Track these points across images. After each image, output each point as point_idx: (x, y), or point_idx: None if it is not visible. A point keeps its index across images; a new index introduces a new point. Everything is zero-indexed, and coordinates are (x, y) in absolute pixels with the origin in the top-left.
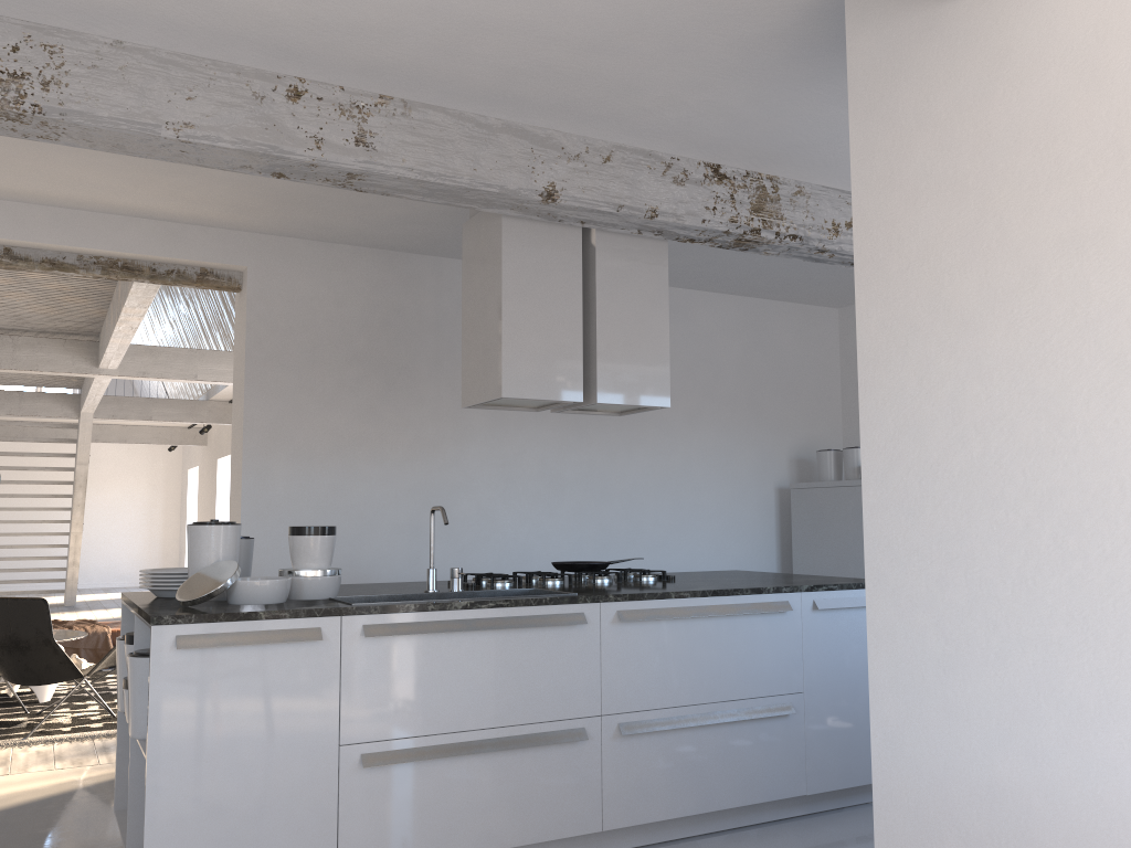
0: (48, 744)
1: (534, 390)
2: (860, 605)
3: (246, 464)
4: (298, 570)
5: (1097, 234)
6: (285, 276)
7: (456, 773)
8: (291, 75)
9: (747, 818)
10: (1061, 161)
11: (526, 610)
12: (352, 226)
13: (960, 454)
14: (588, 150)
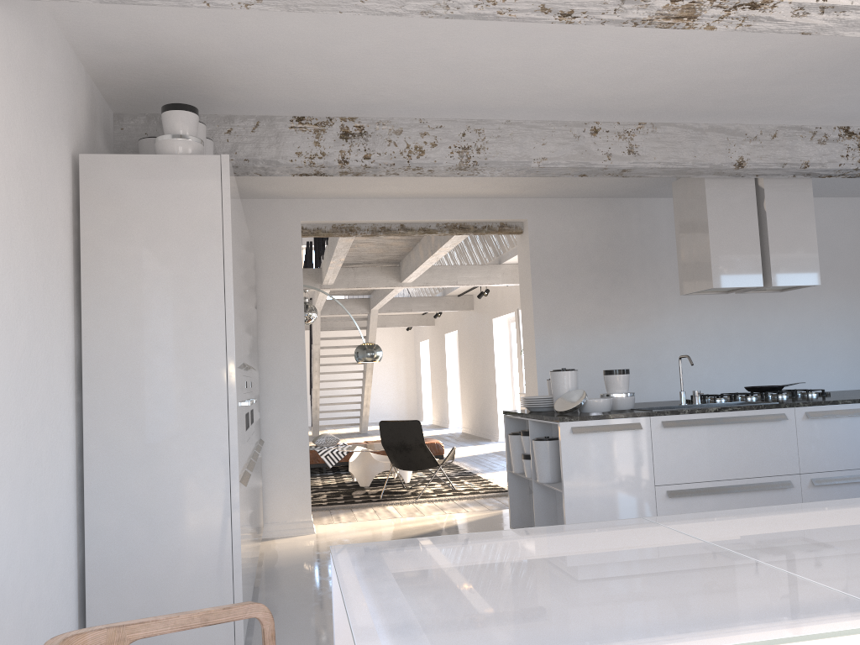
0: (430, 502)
1: (732, 282)
2: None
3: (537, 337)
4: (613, 393)
5: None
6: (548, 222)
7: (718, 503)
8: (591, 121)
9: None
10: None
11: (750, 412)
12: (590, 188)
13: None
14: (761, 133)
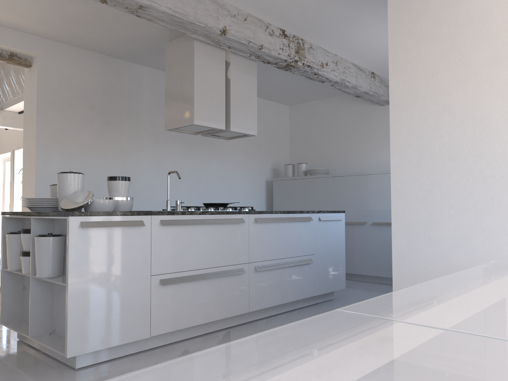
0: None
1: (206, 122)
2: (334, 219)
3: (37, 155)
4: (116, 197)
5: (503, 58)
6: (56, 62)
7: (196, 288)
8: None
9: (294, 306)
10: (489, 30)
11: (222, 216)
12: (96, 40)
13: (438, 142)
14: (238, 14)
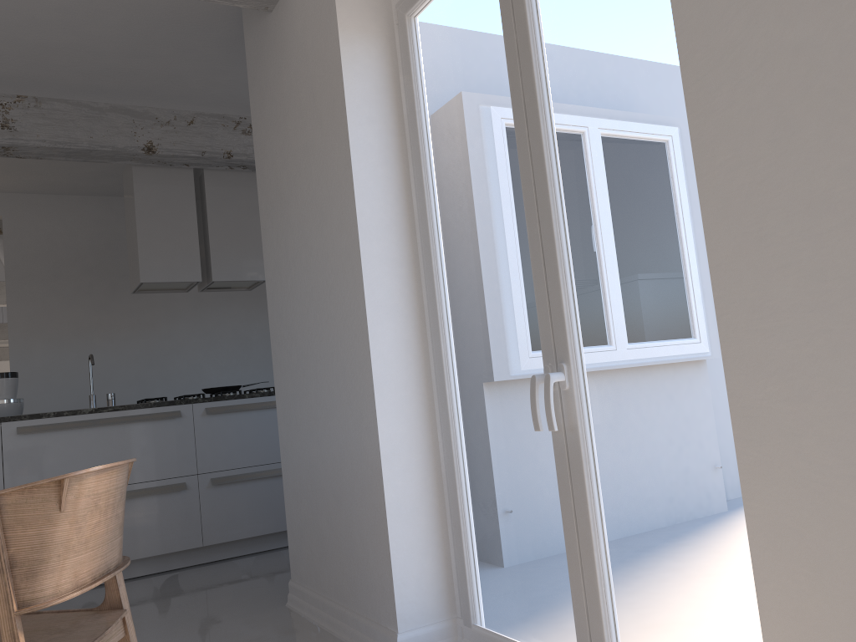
0: None
1: (164, 276)
2: None
3: (12, 348)
4: None
5: (311, 143)
6: (31, 220)
7: None
8: None
9: None
10: (301, 103)
11: (137, 411)
12: (69, 182)
13: (290, 277)
14: (176, 118)
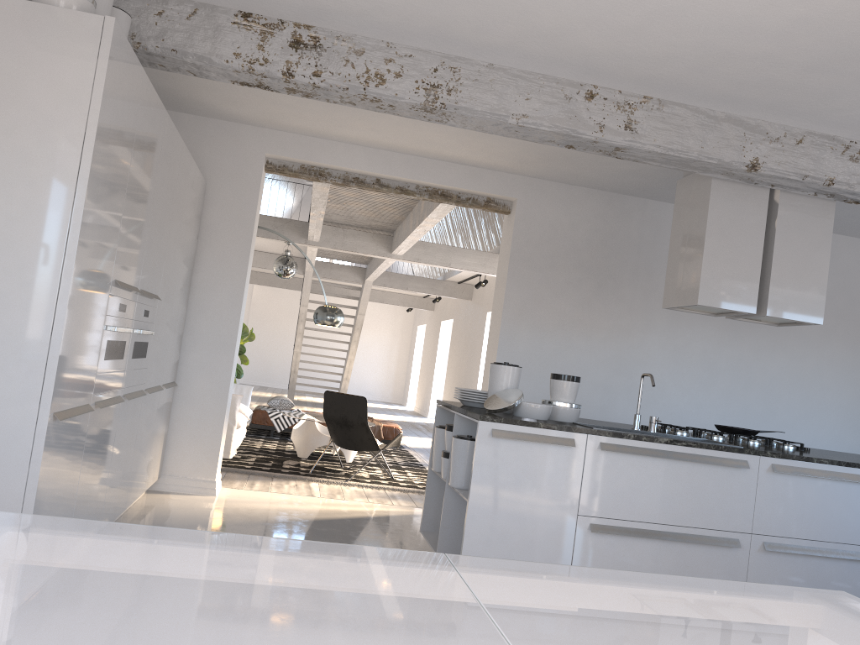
0: (359, 487)
1: (720, 302)
2: None
3: (502, 329)
4: (556, 401)
5: None
6: (540, 206)
7: (648, 549)
8: (588, 83)
9: None
10: None
11: (706, 451)
12: (591, 175)
13: None
14: (785, 135)
